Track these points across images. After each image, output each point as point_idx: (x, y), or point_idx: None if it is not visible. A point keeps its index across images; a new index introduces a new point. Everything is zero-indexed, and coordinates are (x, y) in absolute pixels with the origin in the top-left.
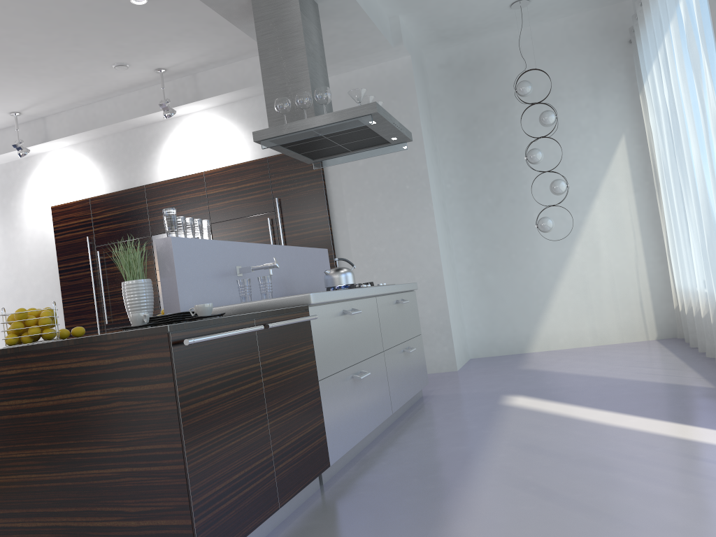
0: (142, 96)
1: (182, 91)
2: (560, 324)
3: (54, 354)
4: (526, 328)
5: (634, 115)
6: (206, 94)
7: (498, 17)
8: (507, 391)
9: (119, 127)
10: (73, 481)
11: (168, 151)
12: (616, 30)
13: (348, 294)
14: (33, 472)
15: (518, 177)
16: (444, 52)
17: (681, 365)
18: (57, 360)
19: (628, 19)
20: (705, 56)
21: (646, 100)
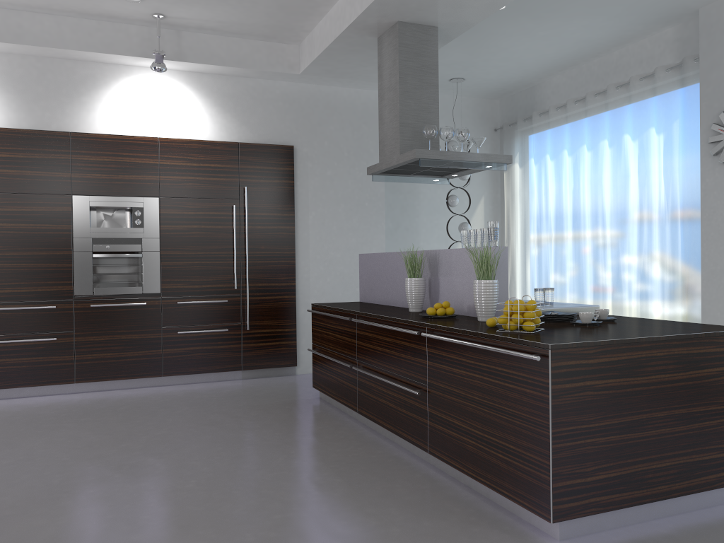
0: (102, 29)
1: (159, 43)
2: None
3: (690, 342)
4: None
5: (491, 183)
6: (191, 57)
7: None
8: None
9: (47, 52)
10: (693, 430)
11: (107, 100)
12: (488, 118)
13: None
14: (667, 426)
15: (413, 211)
16: None
17: None
18: (691, 347)
19: (495, 113)
20: (664, 183)
21: (511, 177)
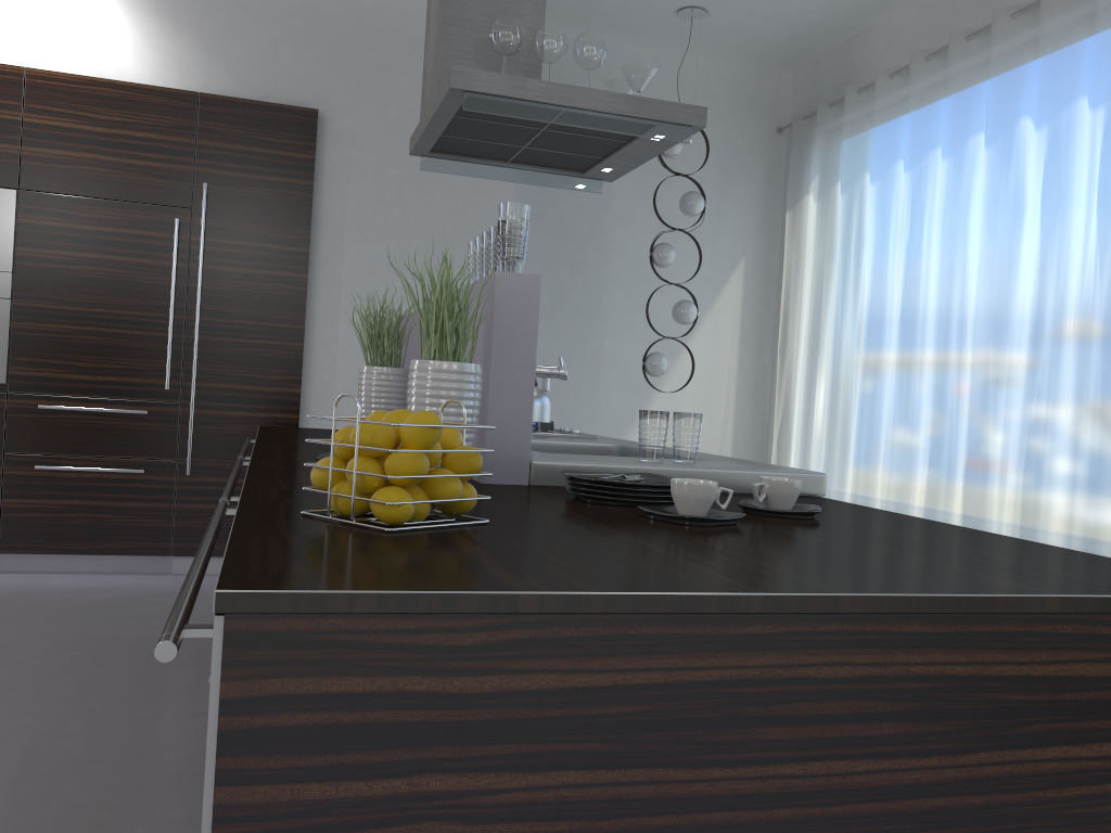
0: None
1: None
2: None
3: (988, 631)
4: None
5: (762, 235)
6: None
7: (646, 17)
8: None
9: None
10: None
11: None
12: (766, 106)
13: None
14: None
15: (595, 276)
16: None
17: None
18: (993, 651)
19: (782, 97)
20: (1097, 220)
21: (799, 222)
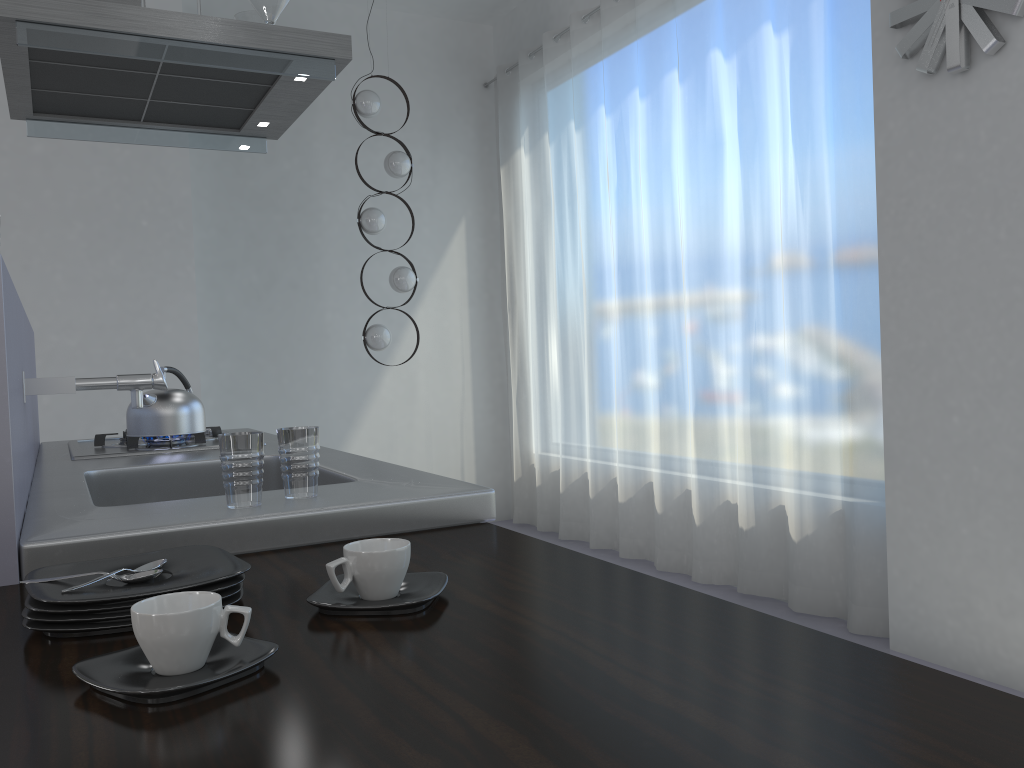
0: None
1: None
2: None
3: None
4: None
5: (480, 193)
6: None
7: None
8: None
9: None
10: None
11: None
12: (469, 62)
13: None
14: None
15: (308, 248)
16: None
17: None
18: None
19: (485, 52)
20: (794, 148)
21: (513, 177)
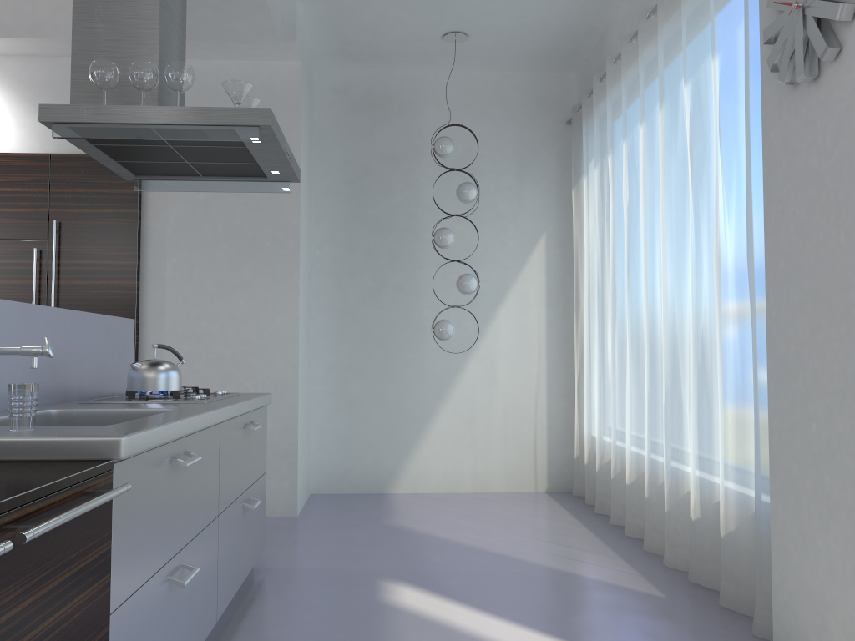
0: None
1: None
2: (435, 459)
3: None
4: (391, 460)
5: (560, 211)
6: None
7: (423, 47)
8: (382, 571)
9: None
10: None
11: None
12: (554, 104)
13: (184, 428)
14: None
15: (412, 260)
16: (341, 73)
17: (599, 545)
18: None
19: (569, 95)
20: (721, 162)
21: (580, 197)
